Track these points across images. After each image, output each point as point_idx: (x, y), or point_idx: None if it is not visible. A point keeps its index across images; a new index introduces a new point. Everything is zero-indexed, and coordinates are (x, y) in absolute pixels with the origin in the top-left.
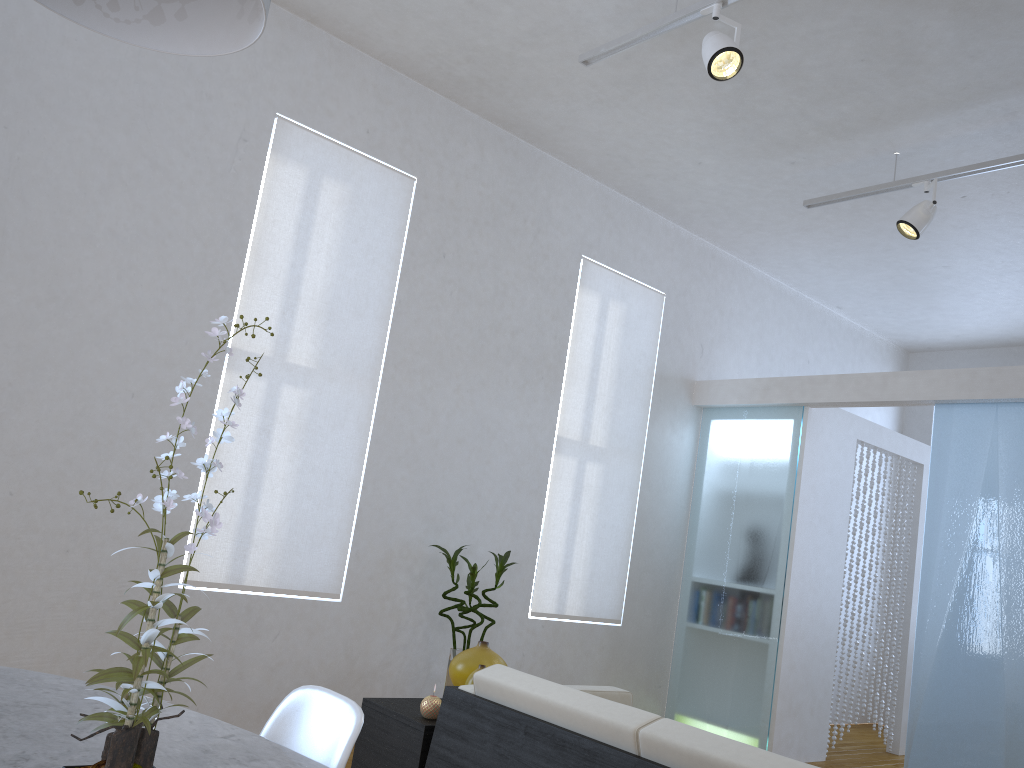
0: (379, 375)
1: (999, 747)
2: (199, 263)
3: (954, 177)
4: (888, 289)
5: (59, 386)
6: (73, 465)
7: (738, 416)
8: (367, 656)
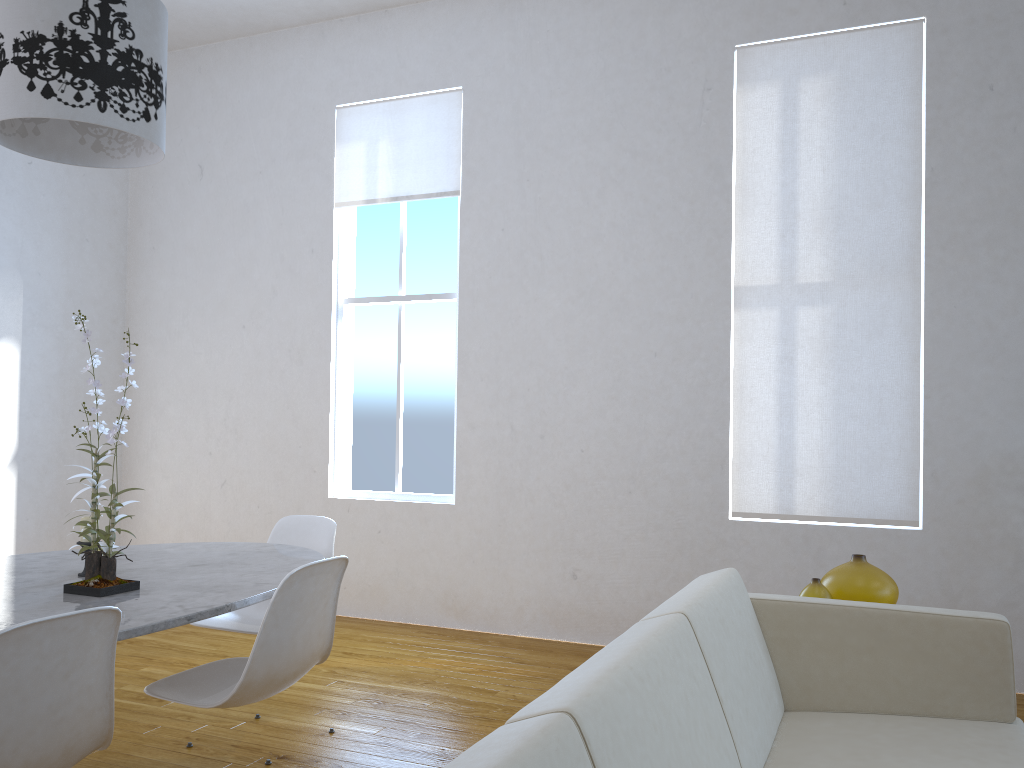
0: (920, 264)
1: None
2: (688, 221)
3: None
4: None
5: (598, 361)
6: (620, 422)
7: None
8: (975, 594)
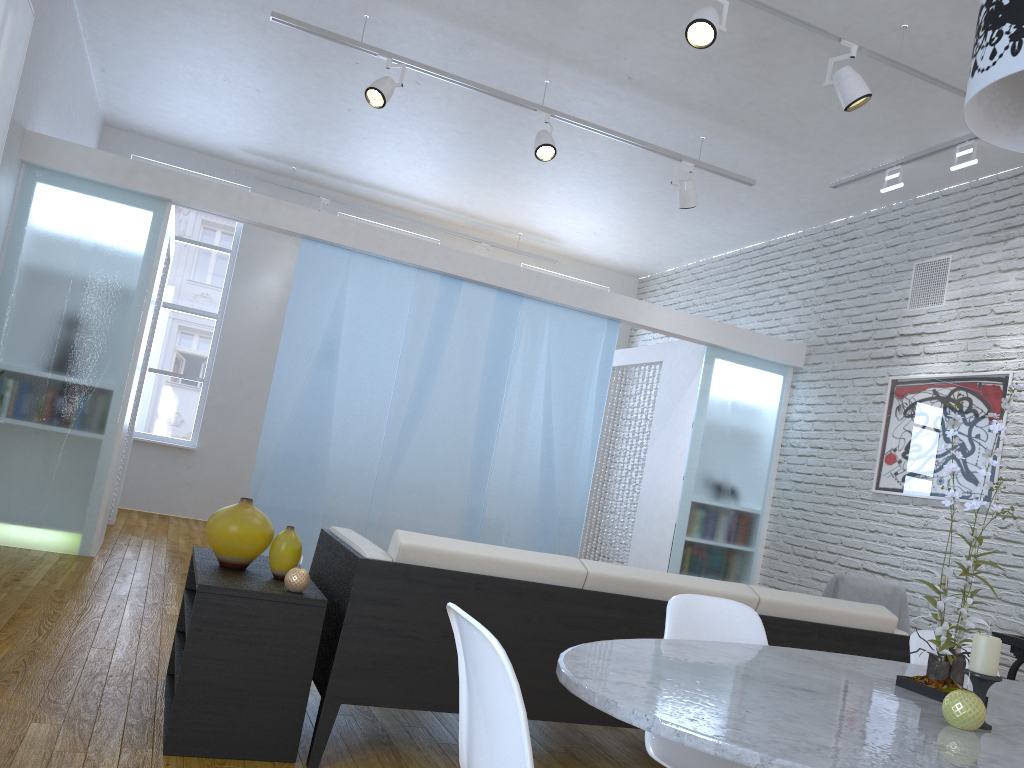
0: None
1: (319, 517)
2: None
3: (410, 67)
4: (181, 81)
5: None
6: None
7: (81, 189)
8: None
